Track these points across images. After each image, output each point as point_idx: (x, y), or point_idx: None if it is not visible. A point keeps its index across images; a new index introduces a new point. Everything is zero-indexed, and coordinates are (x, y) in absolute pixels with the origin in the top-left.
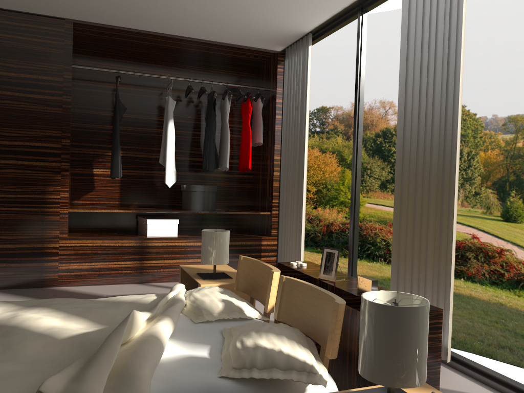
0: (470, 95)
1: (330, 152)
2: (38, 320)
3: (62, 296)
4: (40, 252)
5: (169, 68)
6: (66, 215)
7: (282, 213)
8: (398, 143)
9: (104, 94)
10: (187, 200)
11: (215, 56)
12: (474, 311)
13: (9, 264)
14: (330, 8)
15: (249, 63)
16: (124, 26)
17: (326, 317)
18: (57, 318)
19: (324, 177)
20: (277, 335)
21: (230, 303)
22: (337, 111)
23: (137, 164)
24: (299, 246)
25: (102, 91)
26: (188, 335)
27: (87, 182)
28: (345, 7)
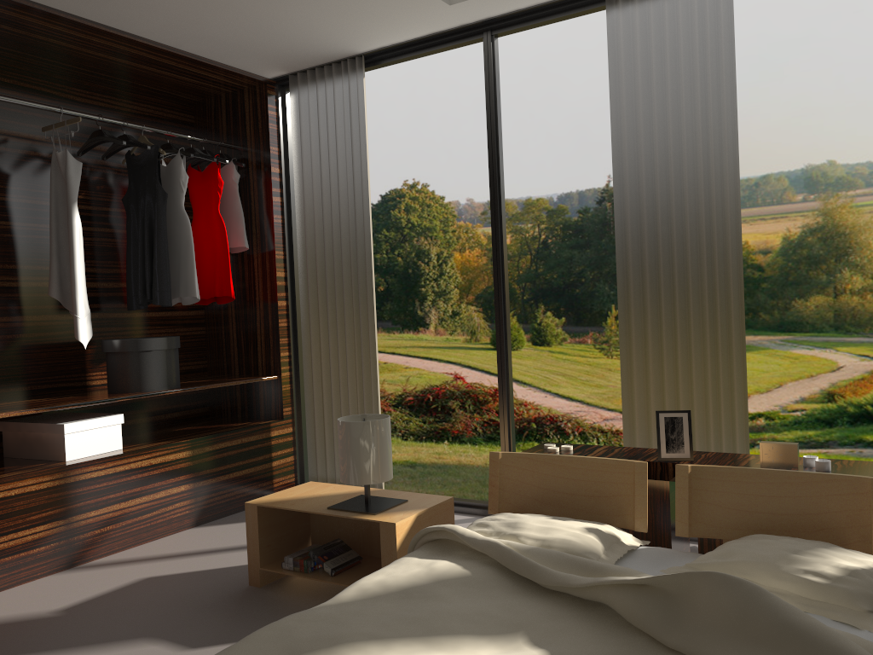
0: (433, 170)
1: None
2: None
3: None
4: None
5: (30, 88)
6: None
7: (307, 374)
8: (617, 245)
9: None
10: (131, 372)
11: (135, 73)
12: (466, 485)
13: None
14: (442, 21)
15: (188, 93)
16: None
17: (828, 506)
18: (430, 652)
19: None
20: (830, 549)
21: (599, 531)
22: None
23: None
24: None
25: None
26: None
27: None
28: (465, 24)
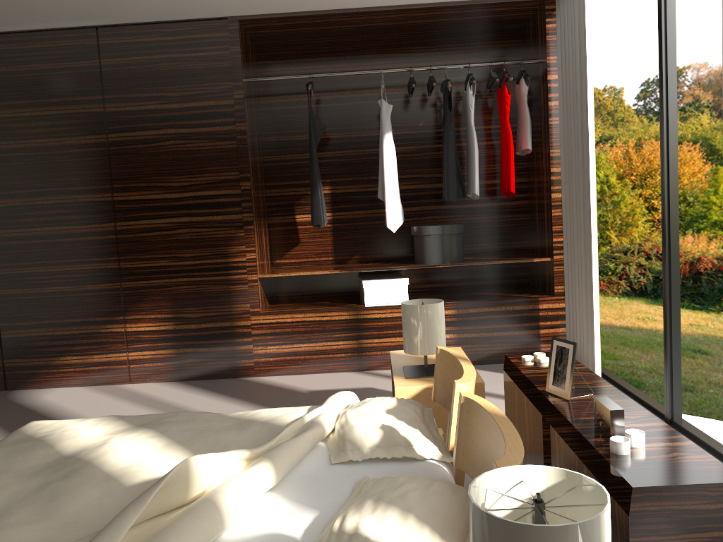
0: None
1: (689, 141)
2: (124, 451)
3: (253, 390)
4: (229, 333)
5: (385, 56)
6: (255, 283)
7: (567, 259)
8: None
9: (299, 111)
10: (419, 249)
11: (449, 24)
12: None
13: (196, 349)
14: None
15: (506, 24)
16: (303, 10)
17: None
18: (151, 448)
19: (680, 184)
20: (401, 513)
21: (393, 431)
22: (699, 71)
23: (352, 202)
24: (591, 313)
25: (296, 107)
26: (303, 488)
27: (290, 234)
28: None
